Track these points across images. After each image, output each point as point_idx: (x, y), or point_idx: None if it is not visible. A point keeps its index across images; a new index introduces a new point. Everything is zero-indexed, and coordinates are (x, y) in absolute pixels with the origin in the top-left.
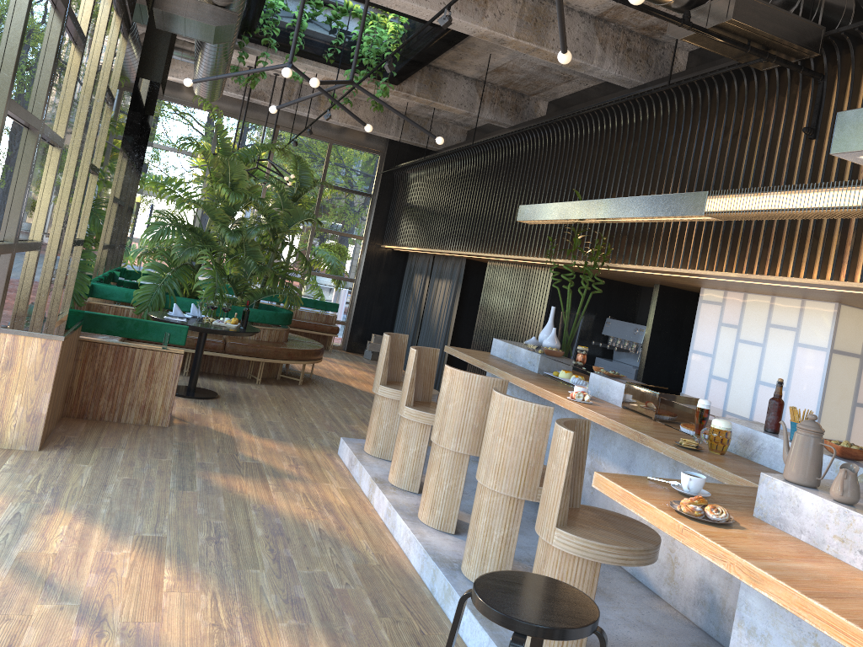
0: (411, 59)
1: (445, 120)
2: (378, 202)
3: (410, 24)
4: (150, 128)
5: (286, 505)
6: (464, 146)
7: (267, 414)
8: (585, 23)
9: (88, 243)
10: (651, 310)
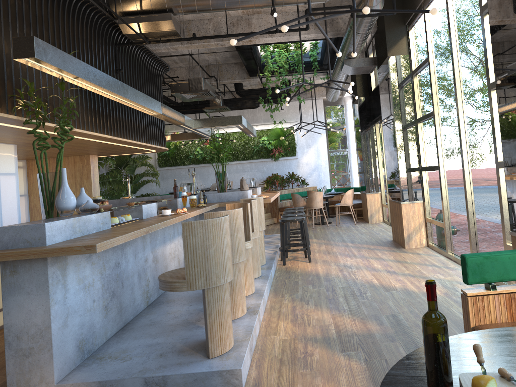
0: None
1: None
2: None
3: None
4: None
5: (324, 314)
6: None
7: None
8: None
9: None
10: None
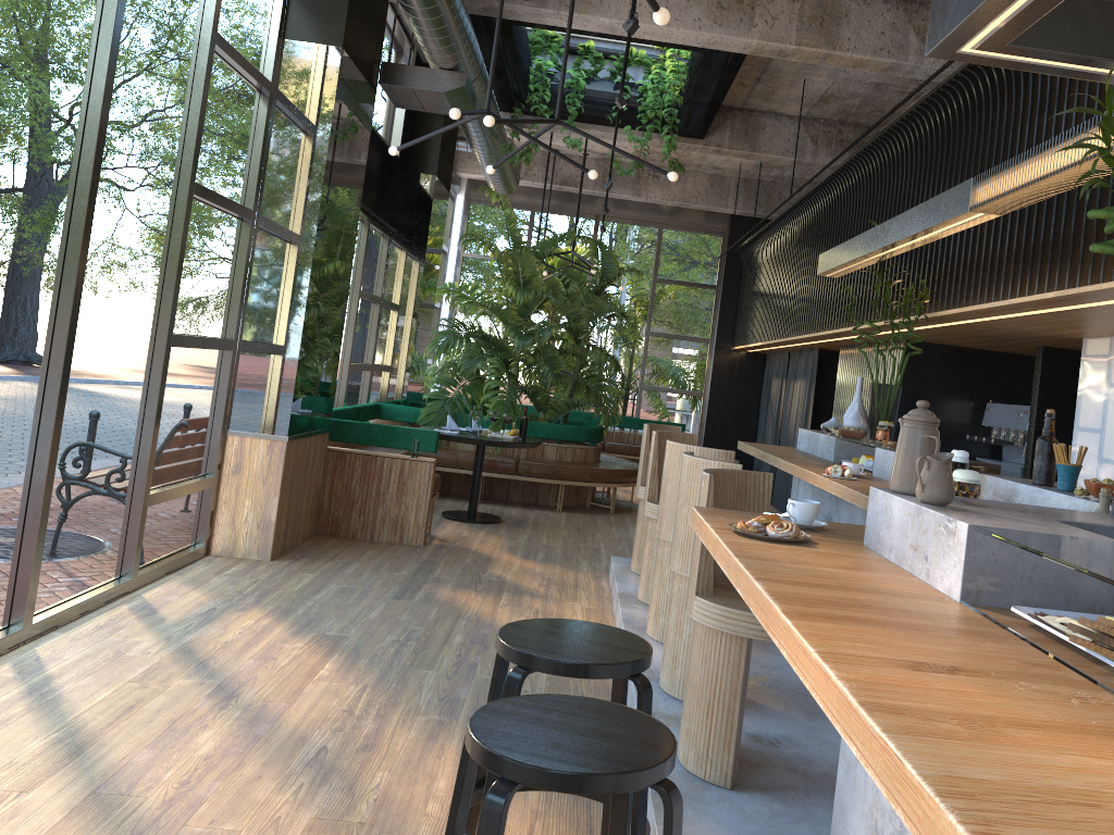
0: (700, 101)
1: (795, 181)
2: (724, 294)
3: (691, 58)
4: (428, 226)
5: (506, 619)
6: (795, 202)
7: (548, 539)
8: (891, 10)
9: (314, 338)
10: (1035, 382)
